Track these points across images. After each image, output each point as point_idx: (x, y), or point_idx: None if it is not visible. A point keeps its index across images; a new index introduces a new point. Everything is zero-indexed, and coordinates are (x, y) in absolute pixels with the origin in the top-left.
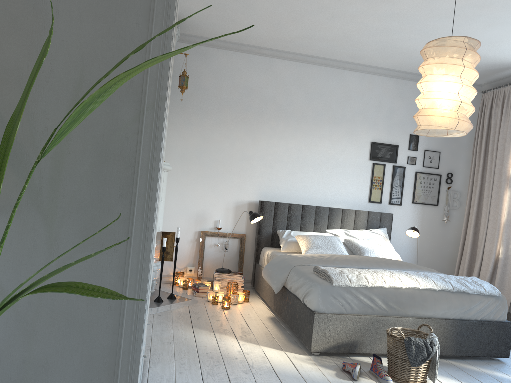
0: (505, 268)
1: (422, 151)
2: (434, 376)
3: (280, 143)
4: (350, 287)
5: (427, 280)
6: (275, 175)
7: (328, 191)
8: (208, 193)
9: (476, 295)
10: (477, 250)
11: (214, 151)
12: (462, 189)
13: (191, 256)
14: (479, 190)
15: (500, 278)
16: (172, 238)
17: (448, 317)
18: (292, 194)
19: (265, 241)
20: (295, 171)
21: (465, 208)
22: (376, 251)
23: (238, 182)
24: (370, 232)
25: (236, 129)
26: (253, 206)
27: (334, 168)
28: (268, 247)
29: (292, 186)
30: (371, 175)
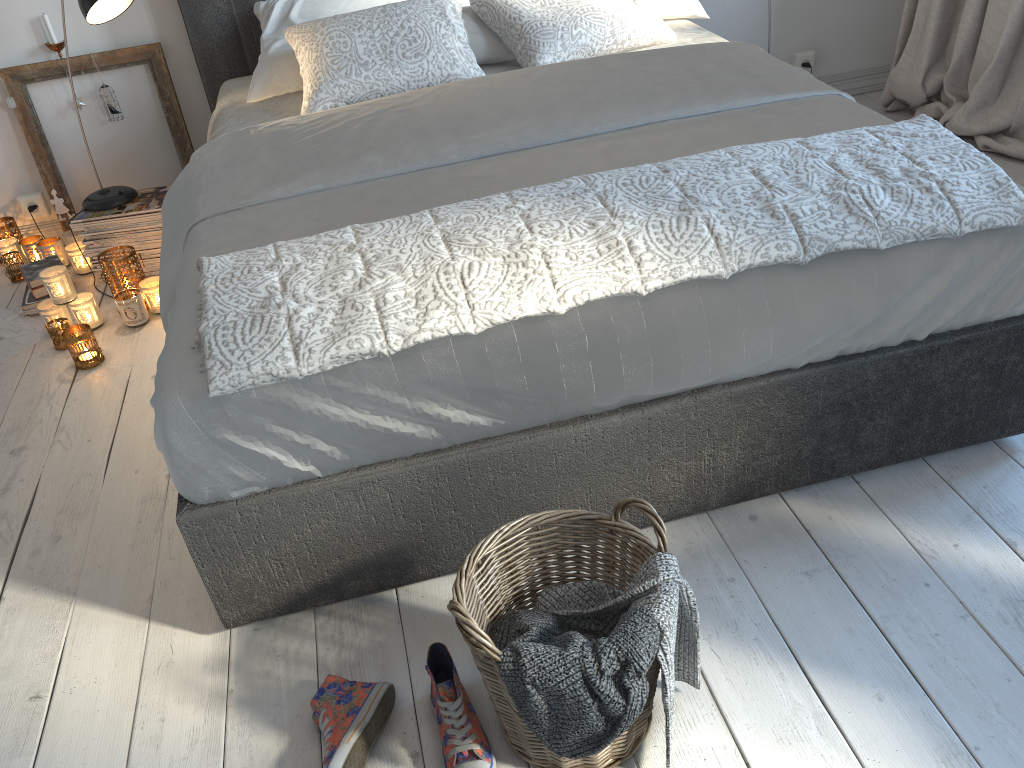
0: None
1: None
2: (667, 748)
3: None
4: (306, 377)
5: (686, 231)
6: None
7: None
8: None
9: (917, 247)
10: None
11: None
12: None
13: (15, 162)
14: None
15: None
16: None
17: (786, 368)
18: None
19: (226, 55)
20: None
21: None
22: (588, 25)
23: None
24: None
25: None
26: None
27: None
28: (243, 74)
29: None
30: None
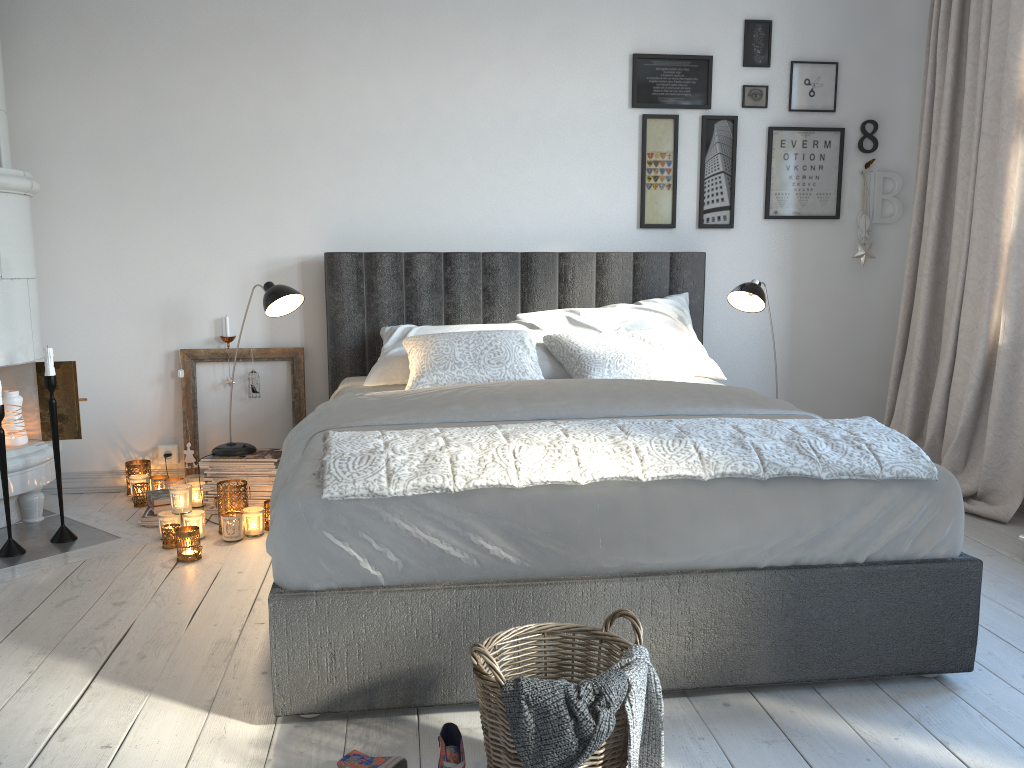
0: (1016, 373)
1: (786, 66)
2: None
3: (367, 86)
4: (391, 498)
5: (678, 447)
6: (366, 178)
7: (520, 208)
8: (185, 248)
9: (851, 483)
10: (944, 330)
11: (183, 130)
12: (910, 164)
13: (167, 418)
14: (945, 158)
15: (1002, 403)
16: (71, 376)
17: (752, 565)
18: (419, 226)
19: (351, 360)
20: (420, 161)
21: (912, 216)
22: (629, 361)
23: (265, 208)
24: (635, 308)
25: (236, 61)
26: (316, 271)
27: (532, 142)
28: (360, 375)
29: (418, 205)
30: (641, 152)
